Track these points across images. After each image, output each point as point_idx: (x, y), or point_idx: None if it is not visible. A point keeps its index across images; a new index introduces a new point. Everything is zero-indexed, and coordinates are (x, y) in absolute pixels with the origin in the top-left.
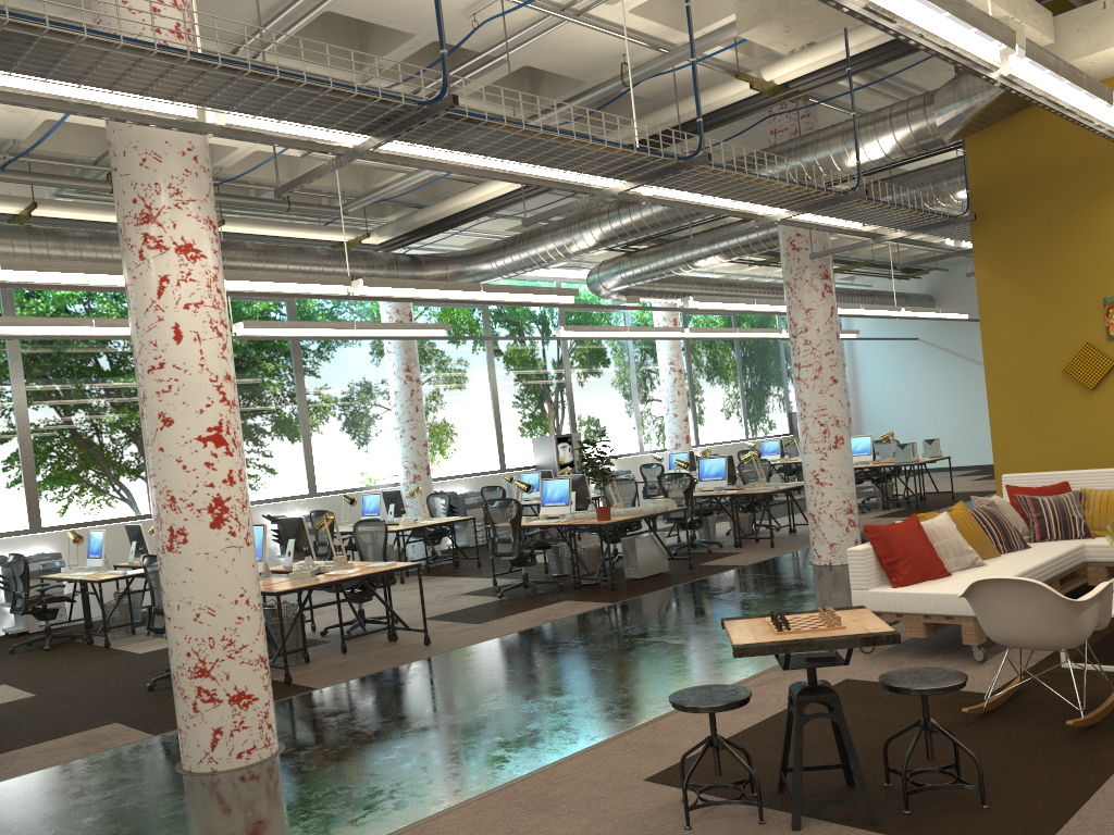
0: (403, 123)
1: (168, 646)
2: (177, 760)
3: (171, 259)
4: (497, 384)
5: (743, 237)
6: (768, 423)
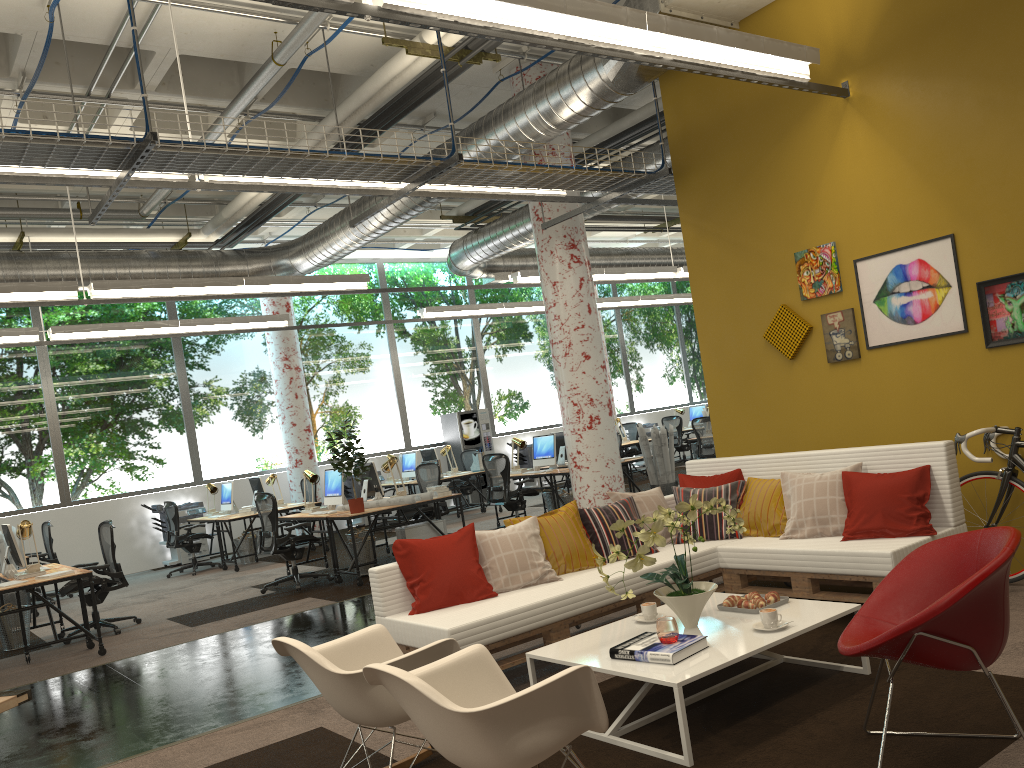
0: None
1: None
2: None
3: None
4: (400, 365)
5: None
6: None
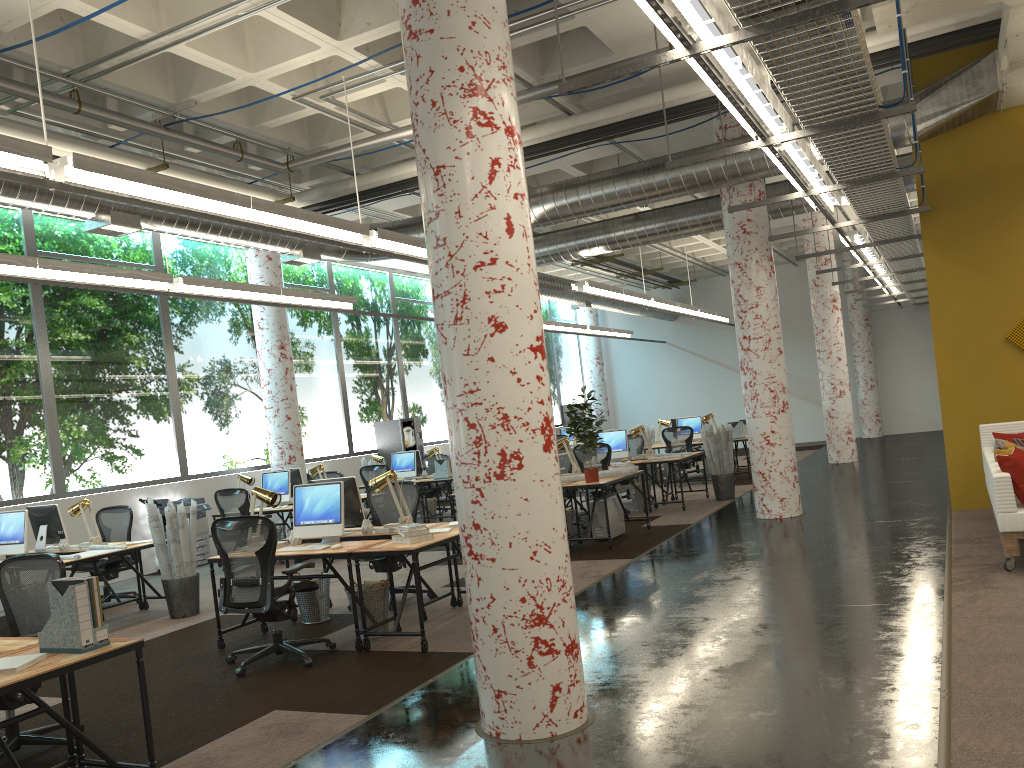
0: (809, 12)
1: (480, 594)
2: (470, 732)
3: (501, 140)
4: (344, 368)
5: (640, 228)
6: None
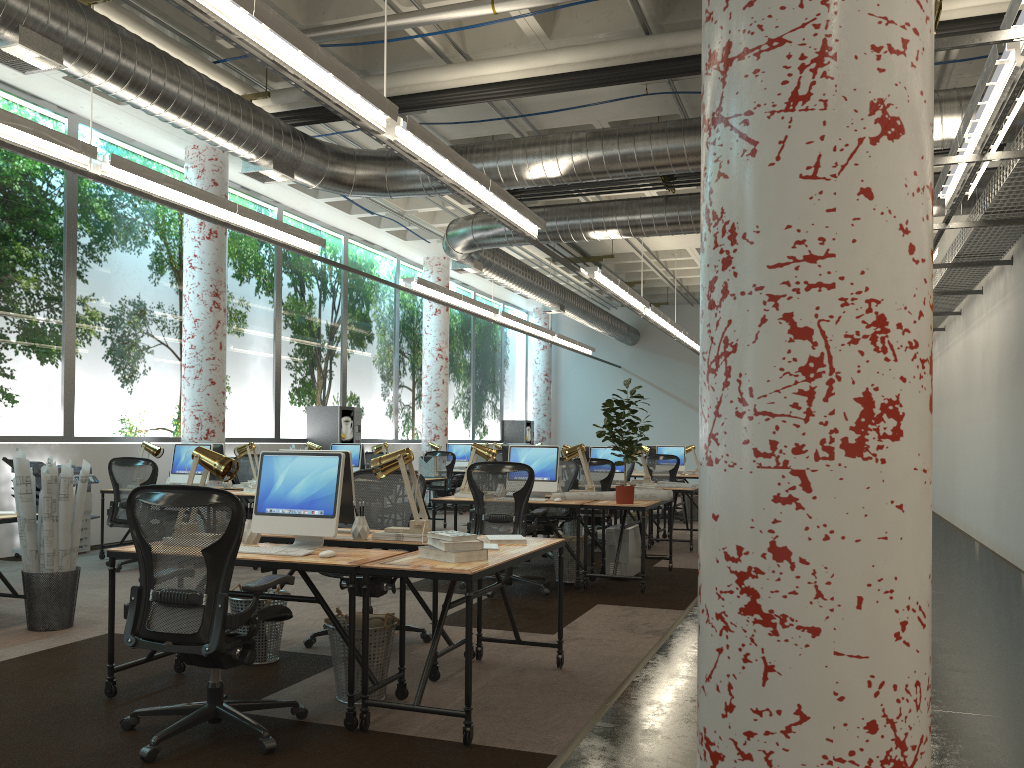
0: None
1: (766, 702)
2: None
3: None
4: (281, 337)
5: (673, 213)
6: (488, 427)
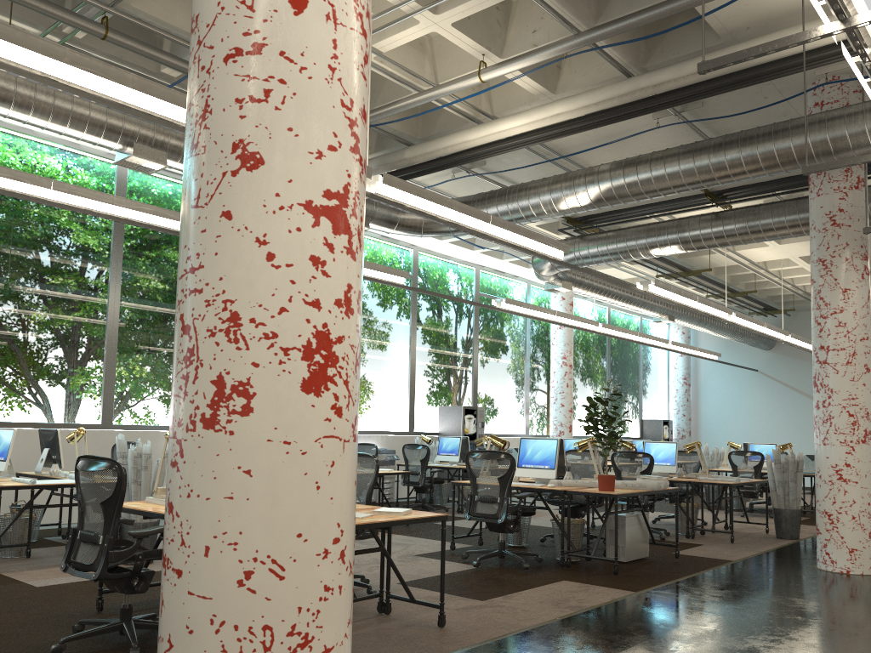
0: None
1: (160, 630)
2: None
3: None
4: (416, 350)
5: (718, 227)
6: (625, 426)
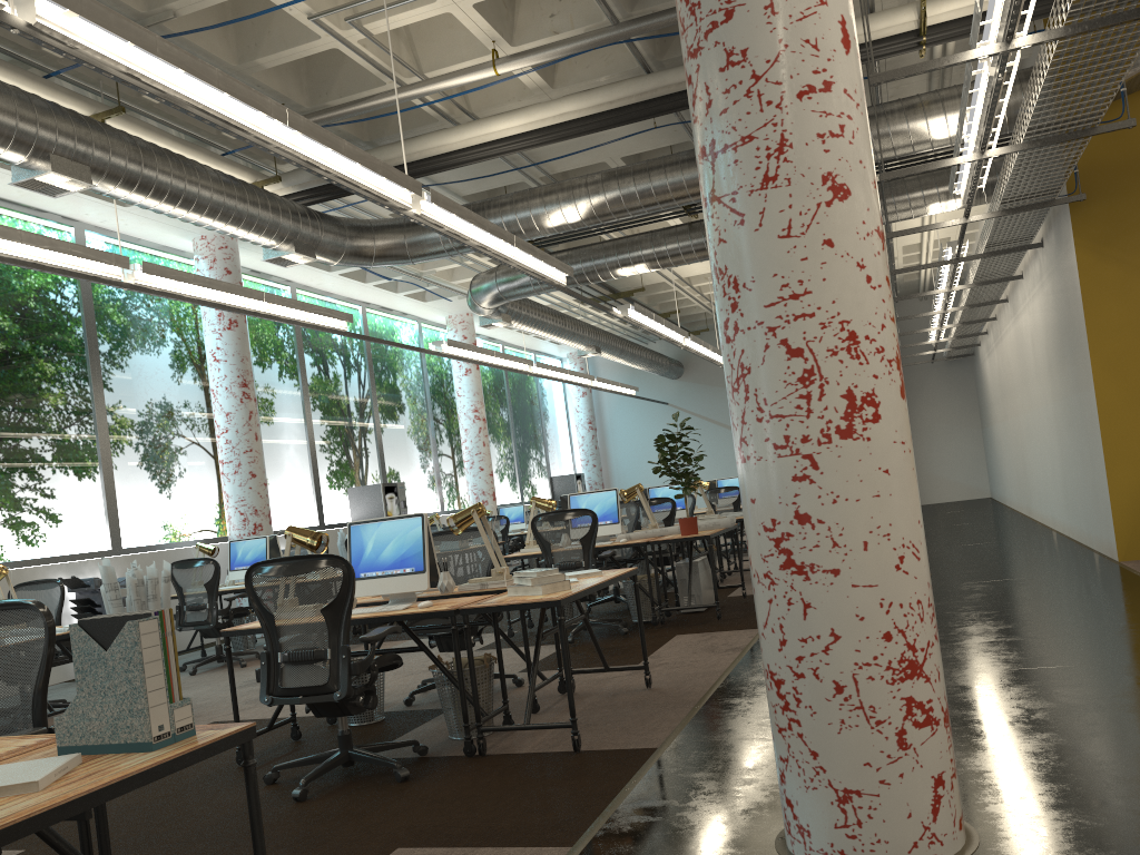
0: None
1: (808, 631)
2: None
3: None
4: (312, 419)
5: (699, 239)
6: (536, 487)
